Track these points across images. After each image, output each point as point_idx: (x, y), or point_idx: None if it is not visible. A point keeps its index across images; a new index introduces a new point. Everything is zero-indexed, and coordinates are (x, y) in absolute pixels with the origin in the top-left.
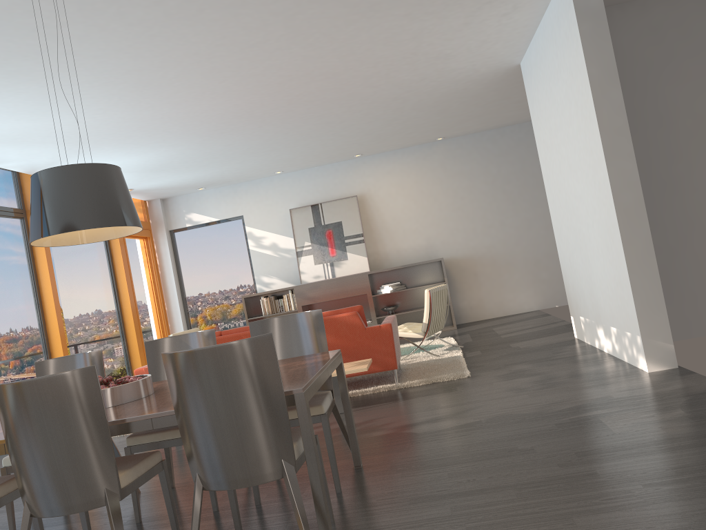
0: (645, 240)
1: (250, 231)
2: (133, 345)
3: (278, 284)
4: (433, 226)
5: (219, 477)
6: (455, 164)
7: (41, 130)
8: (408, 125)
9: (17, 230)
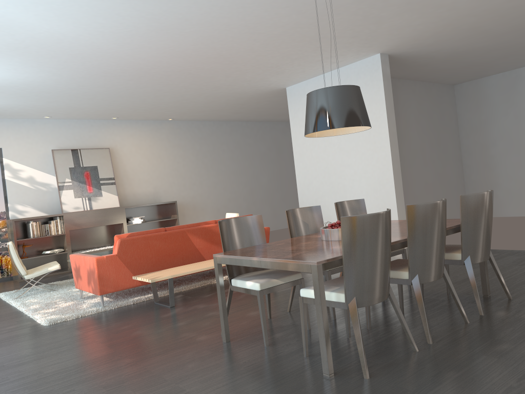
0: (401, 187)
1: (8, 163)
2: None
3: (32, 213)
4: (159, 178)
5: (481, 255)
6: (175, 139)
7: (23, 29)
8: (181, 105)
9: None
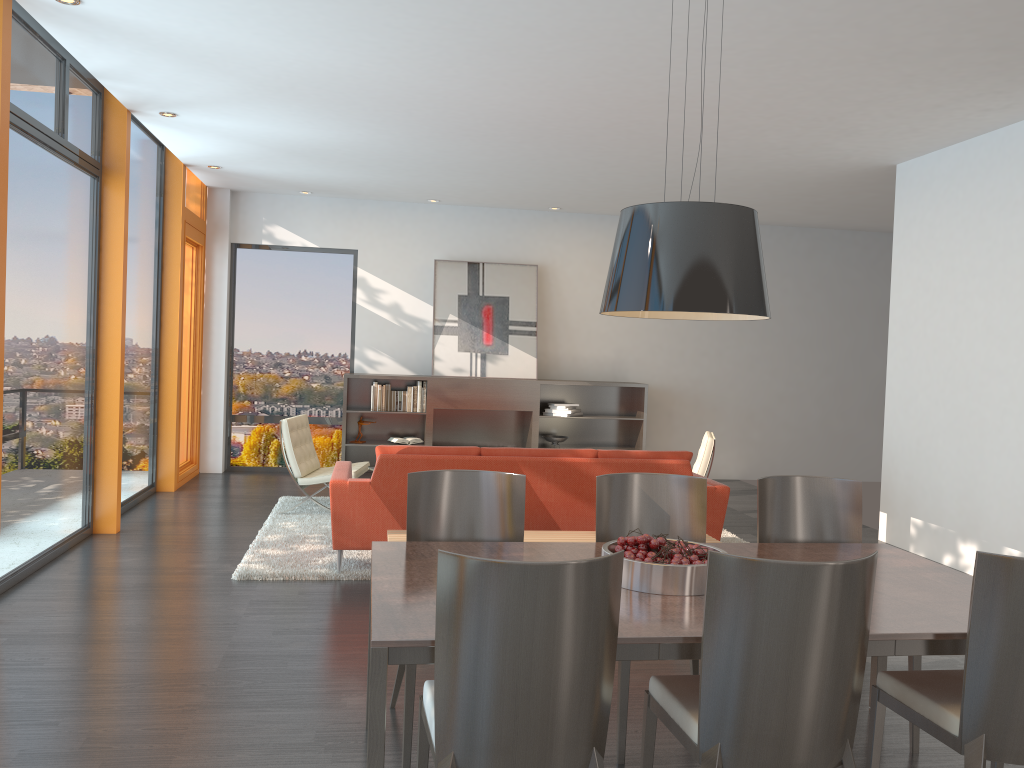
0: None
1: (364, 277)
2: (168, 416)
3: (390, 367)
4: (629, 334)
5: None
6: None
7: (259, 58)
8: (670, 192)
9: (88, 197)
